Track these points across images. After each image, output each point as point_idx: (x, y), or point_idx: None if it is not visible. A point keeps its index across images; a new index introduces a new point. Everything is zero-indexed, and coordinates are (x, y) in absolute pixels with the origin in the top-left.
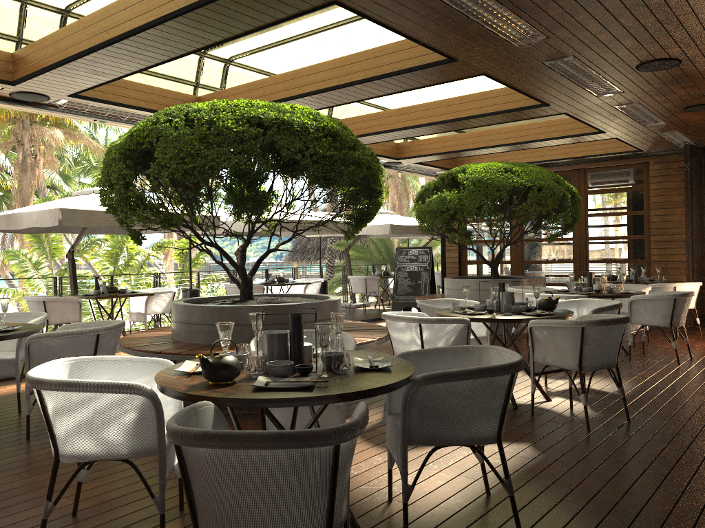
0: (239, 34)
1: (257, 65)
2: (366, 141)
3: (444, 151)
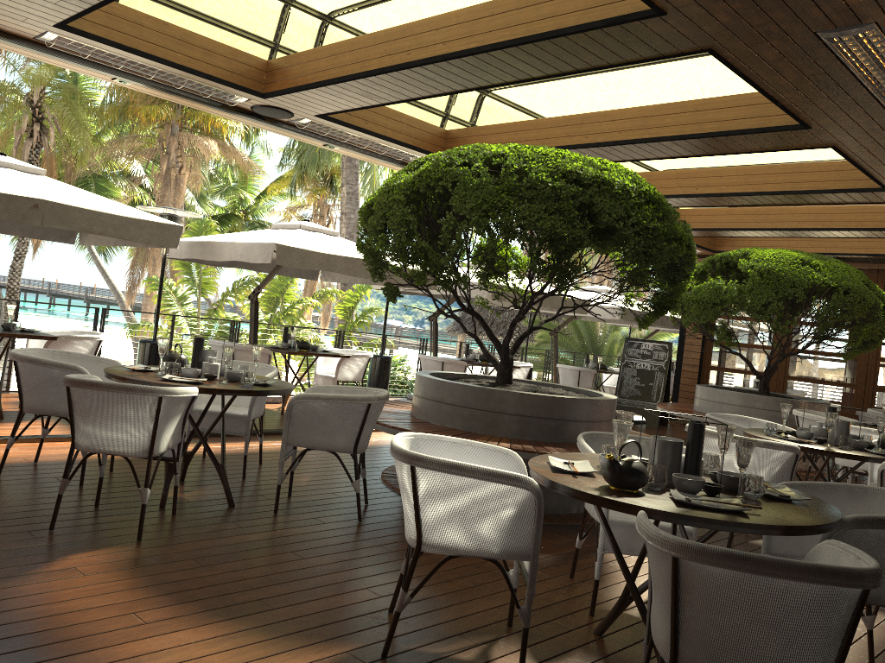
0: (568, 72)
1: (514, 99)
2: None
3: (714, 227)
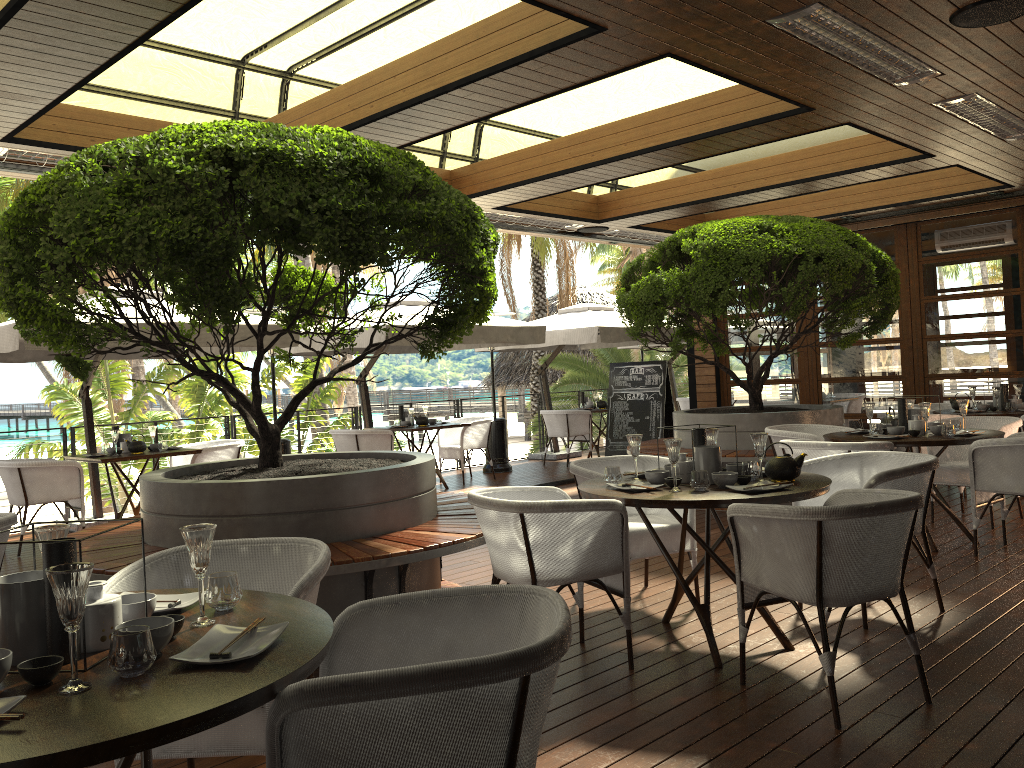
0: (188, 2)
1: (338, 79)
2: (530, 193)
3: (670, 204)
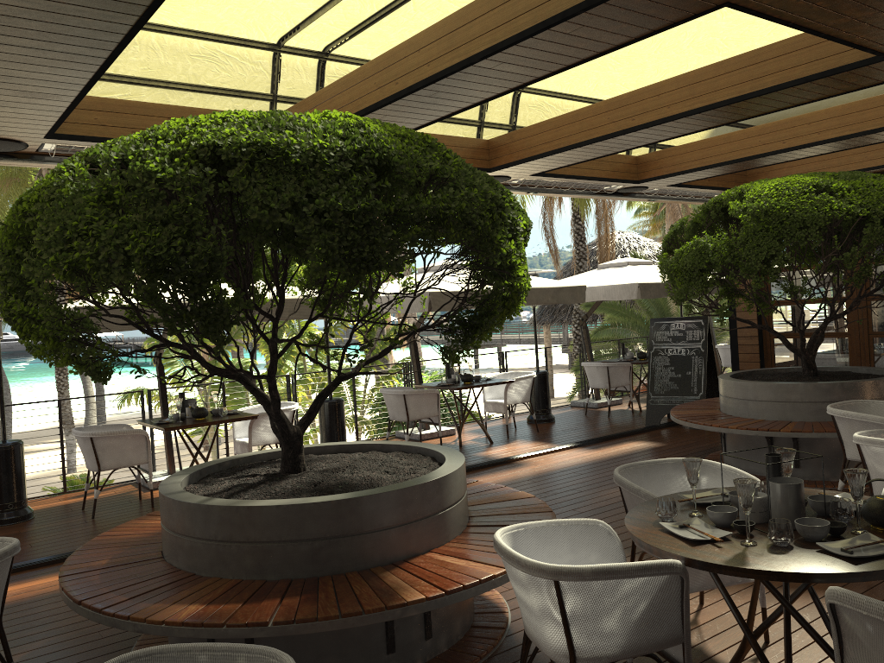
0: None
1: (373, 56)
2: (568, 159)
3: (713, 163)
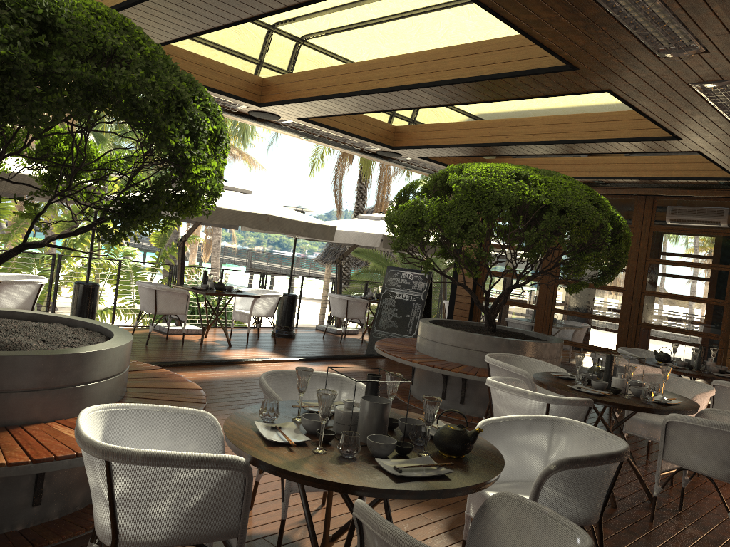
0: None
1: None
2: (326, 109)
3: (451, 143)
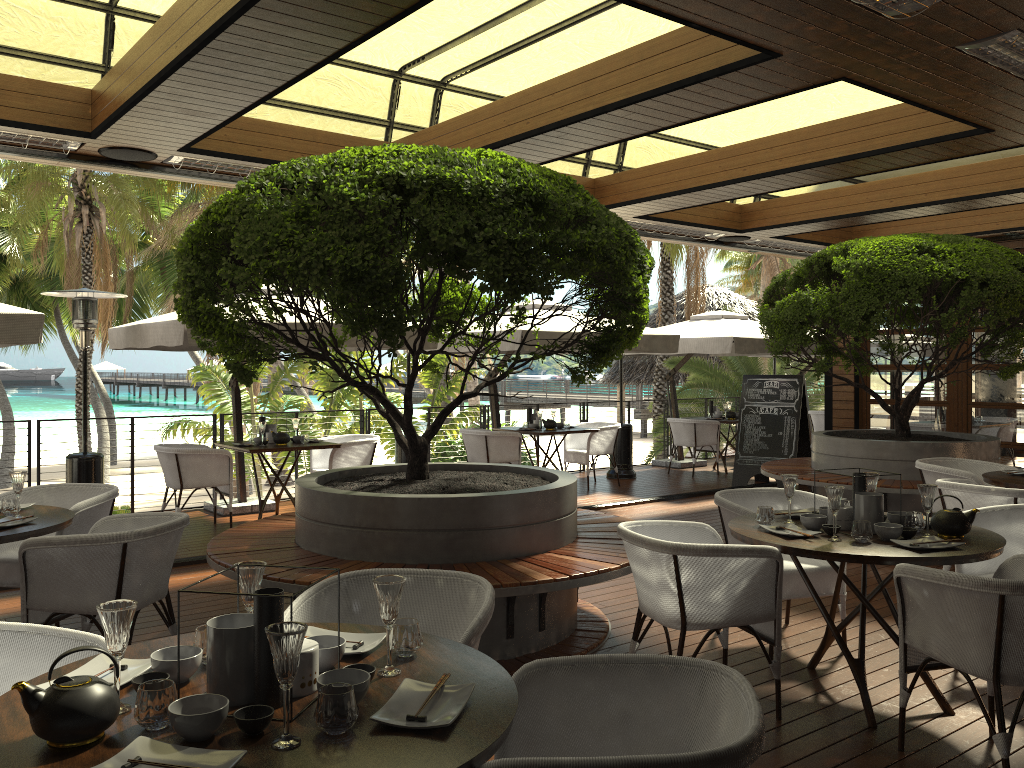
0: (368, 33)
1: (489, 88)
2: (674, 204)
3: (818, 217)
